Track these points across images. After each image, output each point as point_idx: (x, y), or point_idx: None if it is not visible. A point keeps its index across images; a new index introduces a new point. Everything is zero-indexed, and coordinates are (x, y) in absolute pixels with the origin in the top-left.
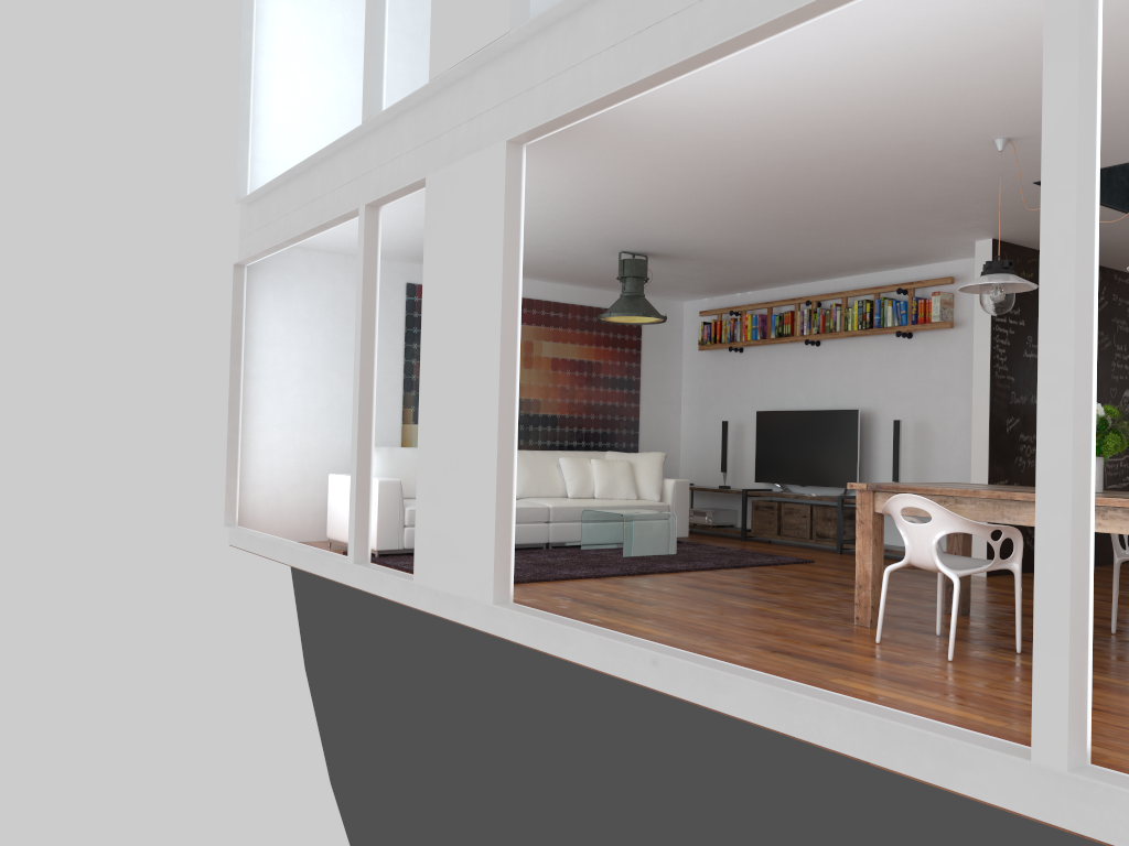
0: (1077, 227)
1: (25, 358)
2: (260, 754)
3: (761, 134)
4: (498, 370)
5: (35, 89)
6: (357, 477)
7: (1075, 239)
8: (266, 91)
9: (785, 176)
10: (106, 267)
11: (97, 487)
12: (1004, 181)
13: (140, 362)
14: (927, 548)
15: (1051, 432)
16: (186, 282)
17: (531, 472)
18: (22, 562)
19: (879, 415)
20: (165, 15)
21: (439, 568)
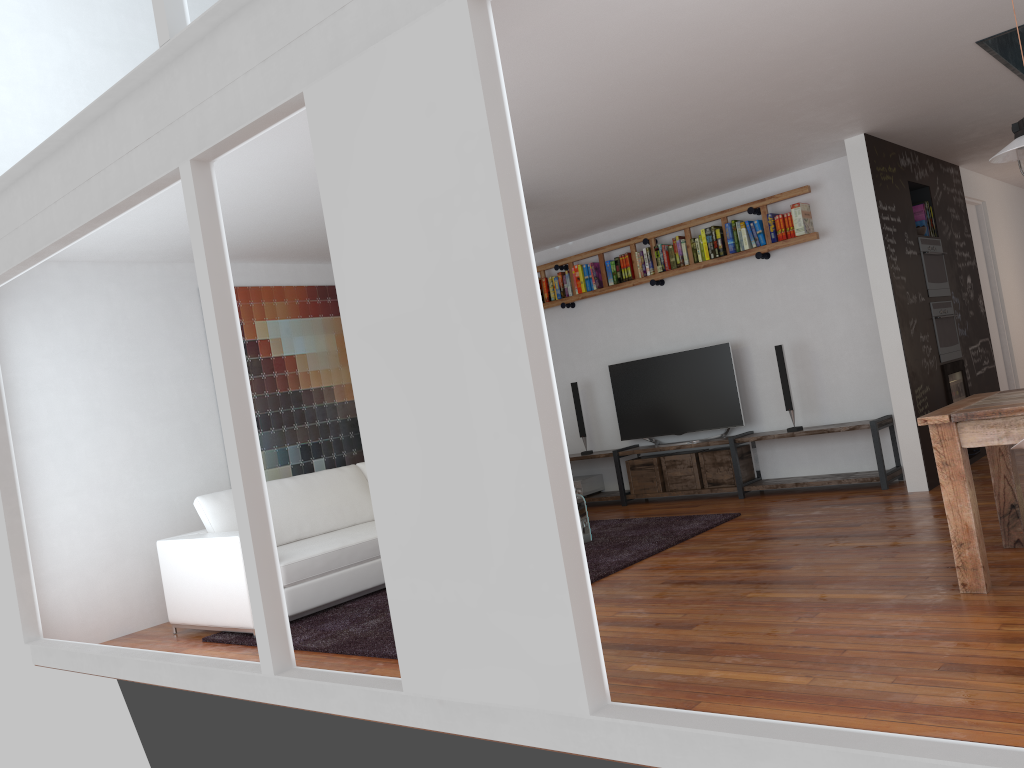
0: None
1: None
2: None
3: None
4: (525, 349)
5: None
6: (255, 550)
7: None
8: None
9: (720, 63)
10: None
11: None
12: (949, 43)
13: None
14: None
15: None
16: None
17: None
18: None
19: (748, 345)
20: None
21: (456, 669)
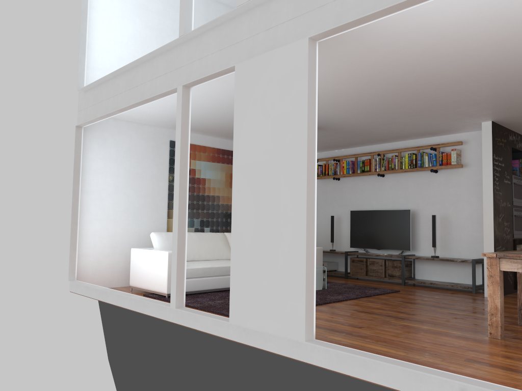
0: None
1: None
2: None
3: (432, 49)
4: (305, 185)
5: None
6: (177, 253)
7: None
8: (94, 29)
9: (421, 79)
10: None
11: None
12: None
13: (10, 183)
14: None
15: None
16: (38, 138)
17: None
18: None
19: (419, 212)
20: None
21: (253, 315)
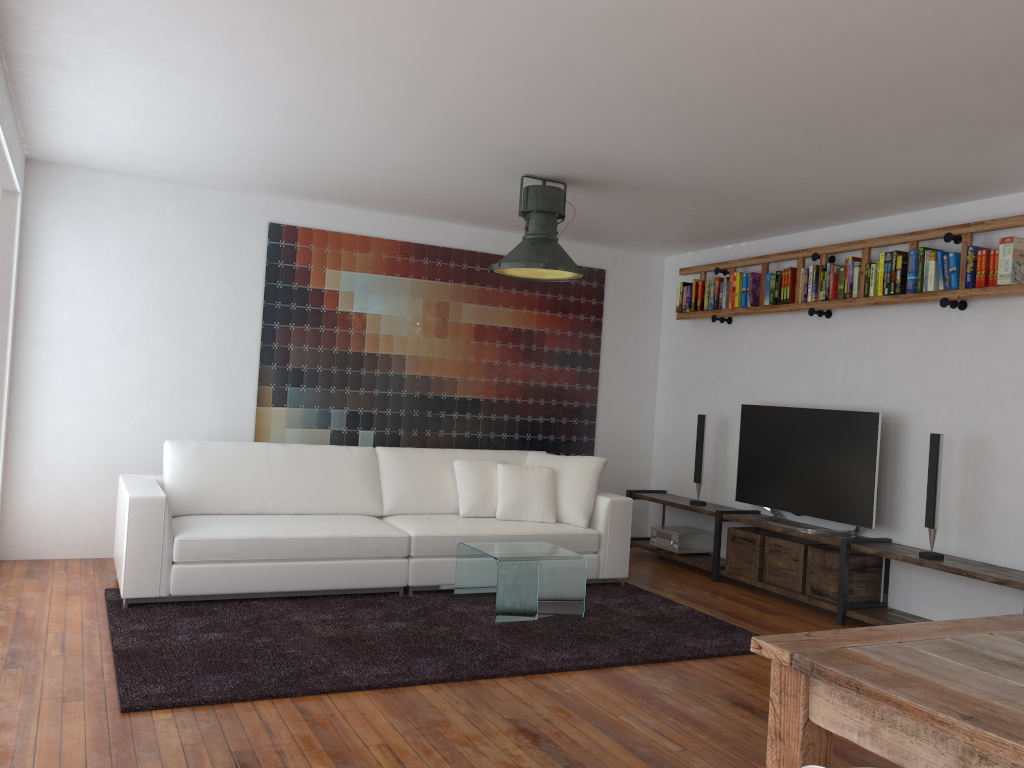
0: None
1: None
2: None
3: None
4: None
5: None
6: None
7: None
8: None
9: None
10: None
11: None
12: None
13: None
14: None
15: None
16: None
17: (412, 479)
18: None
19: (911, 422)
20: None
21: None
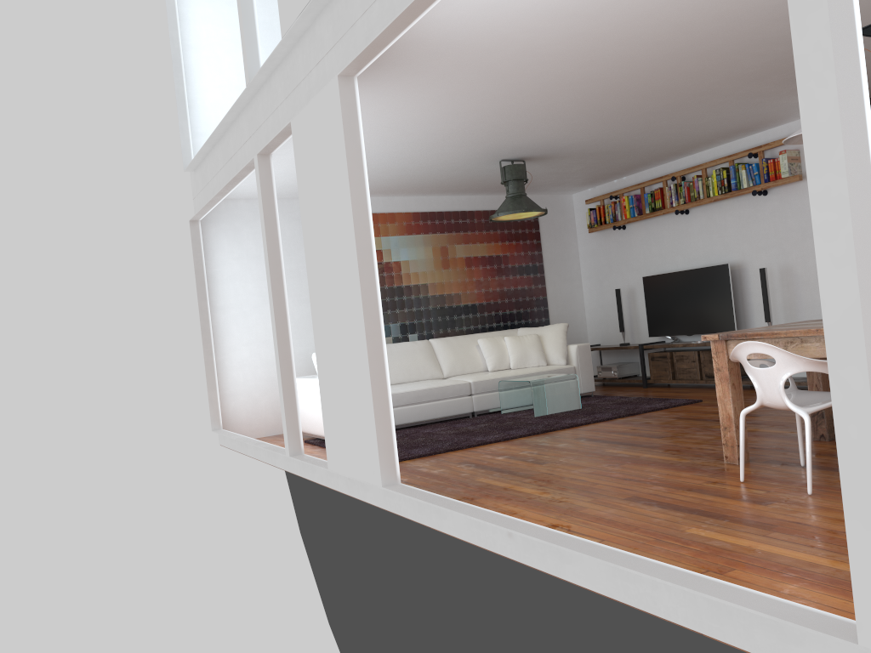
0: (833, 37)
1: (49, 318)
2: (270, 606)
3: (577, 32)
4: (359, 280)
5: (23, 107)
6: (283, 384)
7: (832, 51)
8: (197, 78)
9: (615, 68)
10: (102, 238)
11: (119, 411)
12: None
13: (140, 309)
14: (776, 389)
15: (833, 275)
16: (168, 240)
17: (455, 354)
18: (66, 477)
19: (747, 266)
20: (115, 31)
21: (343, 458)
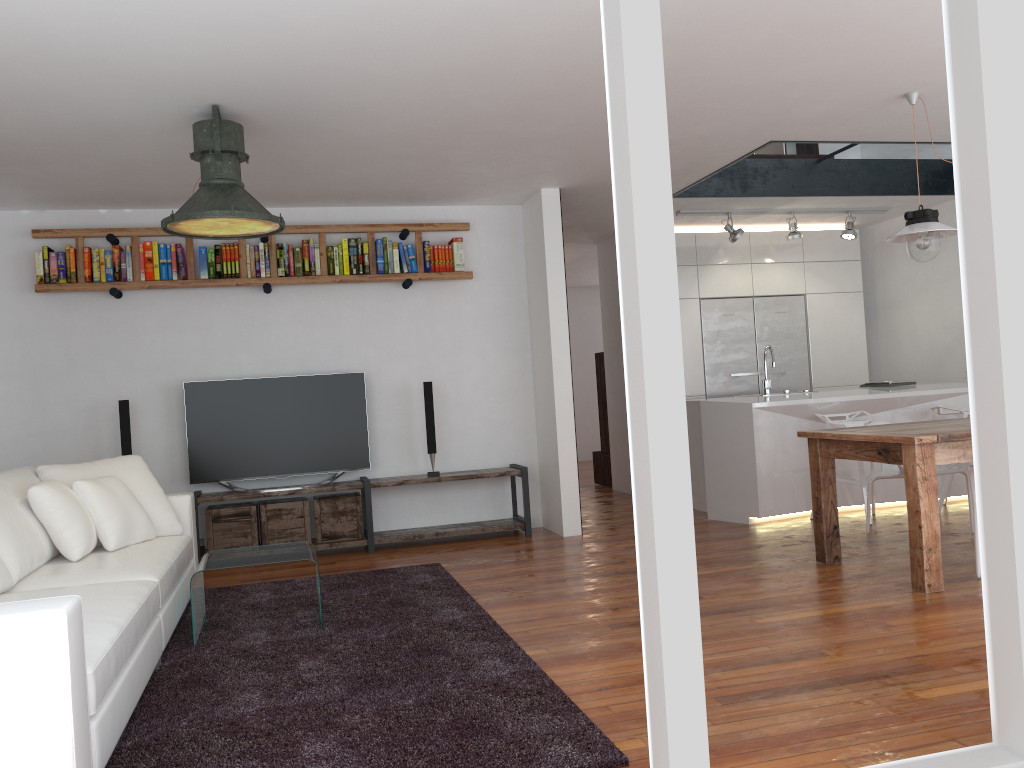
0: None
1: None
2: None
3: (923, 7)
4: None
5: None
6: (694, 574)
7: None
8: None
9: (740, 66)
10: None
11: None
12: (770, 133)
13: None
14: None
15: None
16: None
17: (11, 524)
18: None
19: (372, 379)
20: None
21: None
